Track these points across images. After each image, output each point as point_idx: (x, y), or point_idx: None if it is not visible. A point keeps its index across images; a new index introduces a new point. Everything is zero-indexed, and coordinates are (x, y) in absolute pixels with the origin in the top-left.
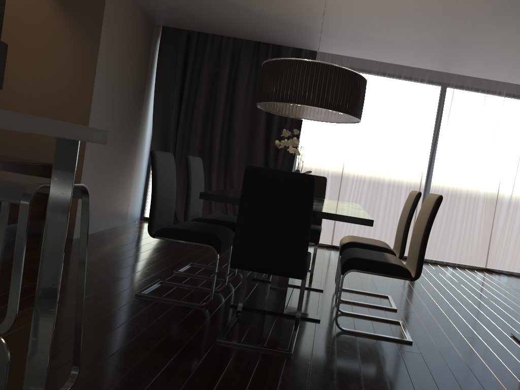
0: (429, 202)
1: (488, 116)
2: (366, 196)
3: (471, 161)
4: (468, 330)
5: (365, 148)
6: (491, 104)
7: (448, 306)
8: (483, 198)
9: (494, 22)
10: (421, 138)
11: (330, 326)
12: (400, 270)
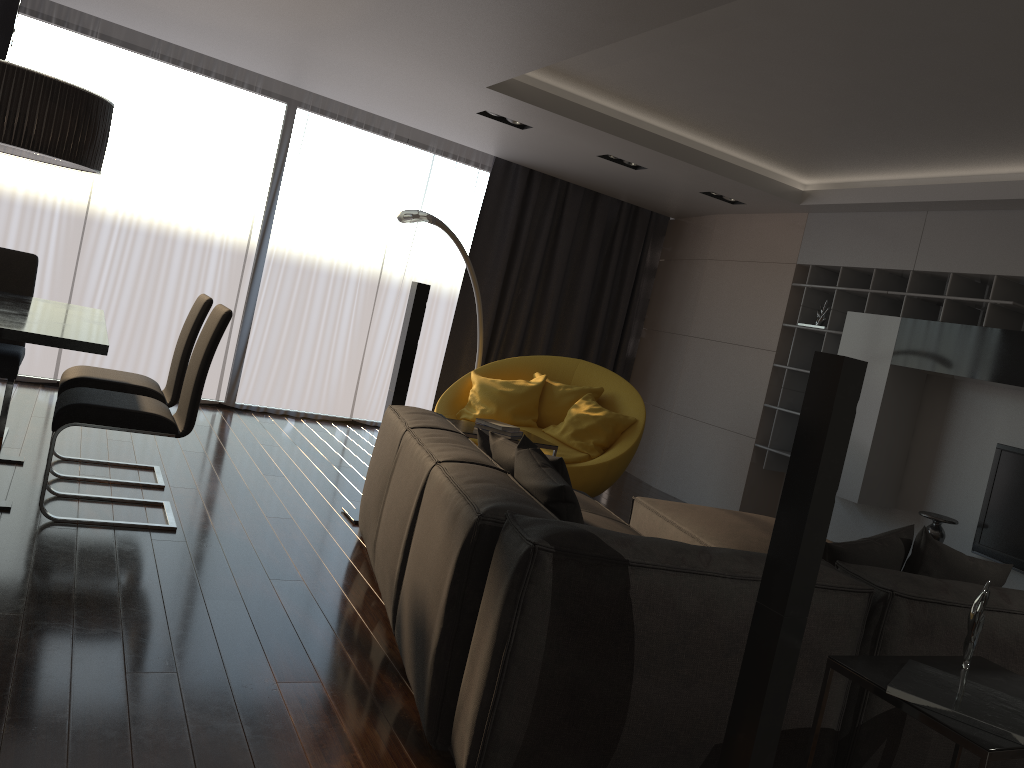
0: (214, 319)
1: (365, 169)
2: (133, 291)
3: (334, 242)
4: (278, 508)
5: (133, 198)
6: (372, 150)
7: (260, 478)
8: (351, 306)
9: (350, 39)
10: (247, 193)
11: (31, 516)
12: (159, 422)
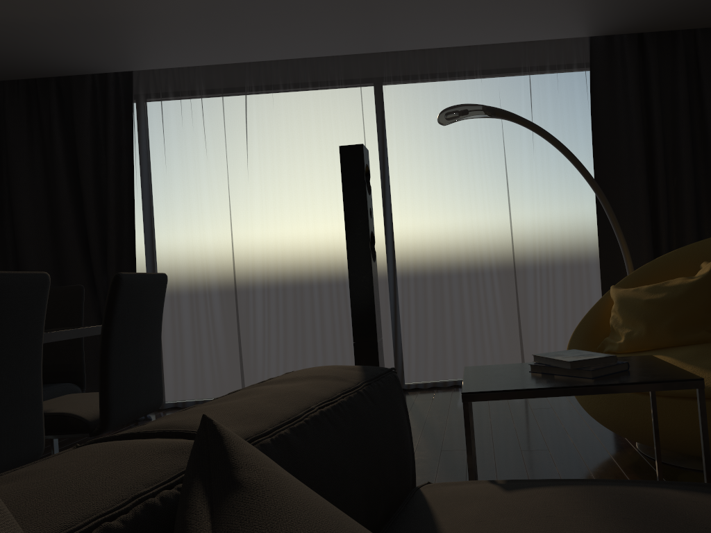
0: None
1: None
2: (283, 300)
3: (451, 197)
4: None
5: (264, 217)
6: (463, 93)
7: None
8: (487, 256)
9: None
10: None
11: None
12: None
